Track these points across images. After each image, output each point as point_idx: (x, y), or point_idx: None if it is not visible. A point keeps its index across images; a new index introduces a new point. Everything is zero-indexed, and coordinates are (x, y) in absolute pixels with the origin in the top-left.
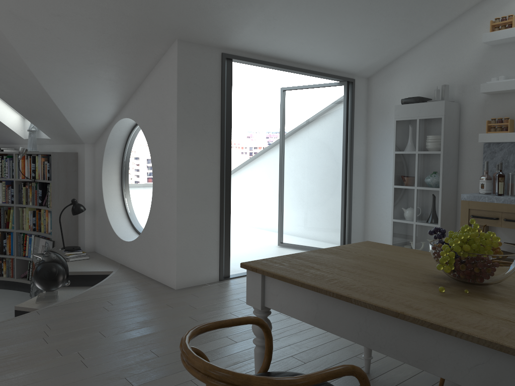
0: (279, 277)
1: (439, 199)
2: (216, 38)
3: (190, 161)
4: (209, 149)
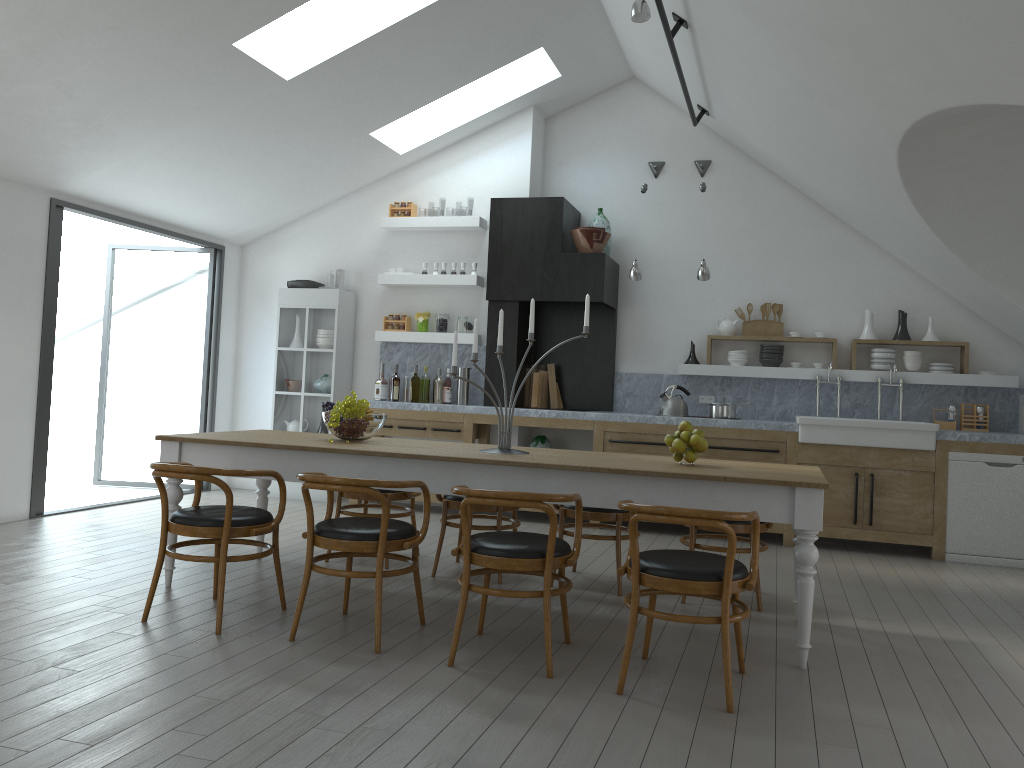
0: (201, 440)
1: None
2: (48, 179)
3: None
4: (26, 329)
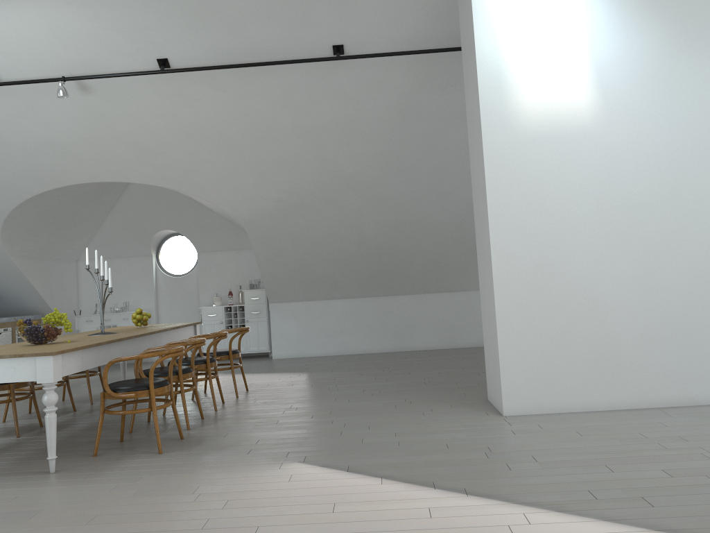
0: (76, 349)
1: None
2: None
3: None
4: None
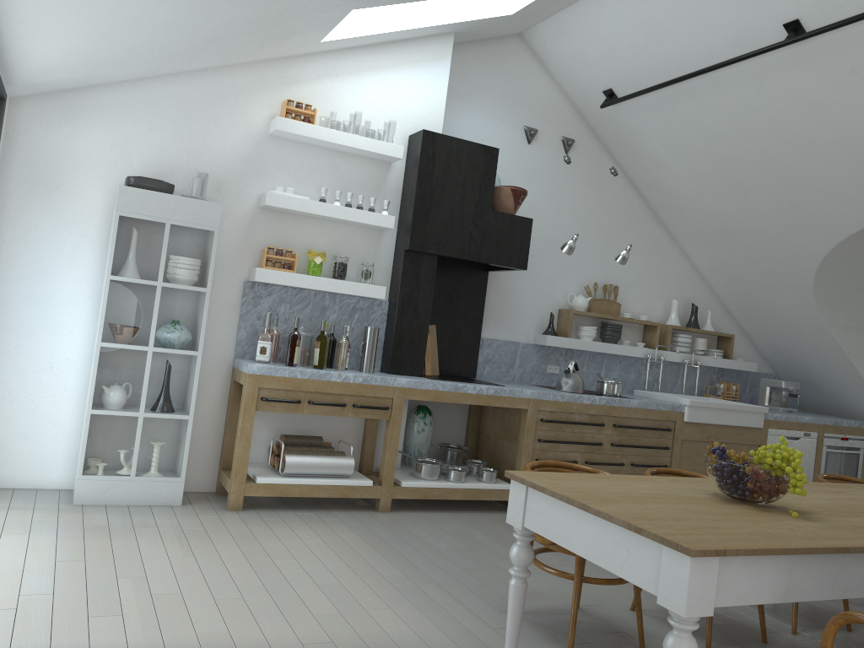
0: (763, 551)
1: (197, 371)
2: None
3: None
4: None
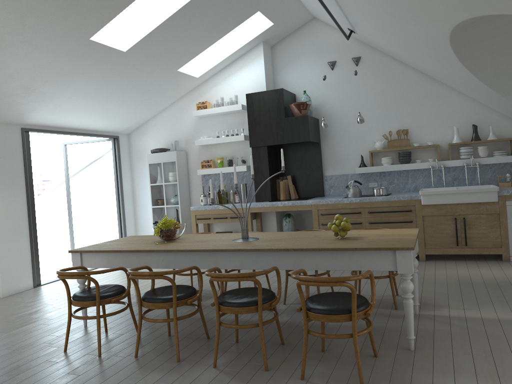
0: (89, 251)
1: (180, 211)
2: (17, 119)
3: (5, 205)
4: (18, 195)
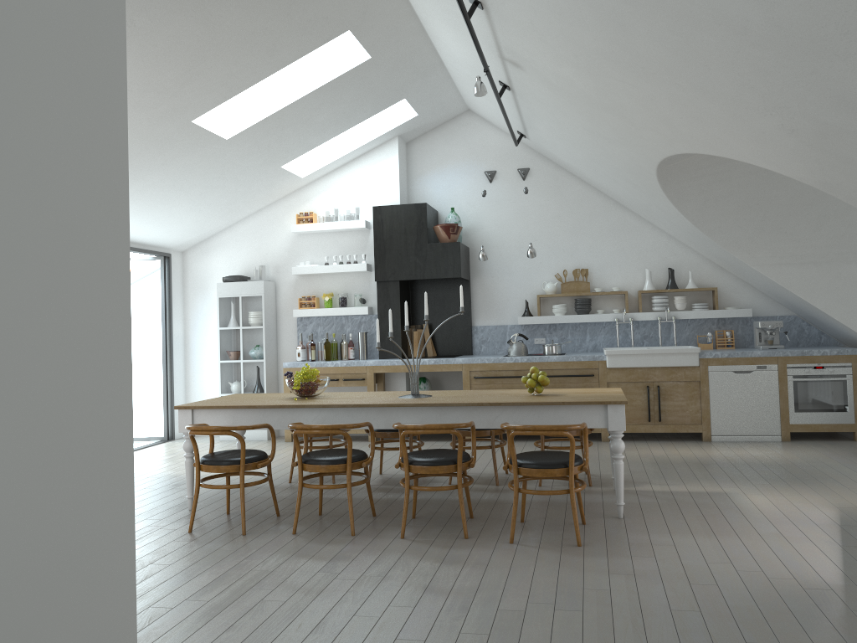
0: (208, 407)
1: (264, 369)
2: None
3: None
4: None
